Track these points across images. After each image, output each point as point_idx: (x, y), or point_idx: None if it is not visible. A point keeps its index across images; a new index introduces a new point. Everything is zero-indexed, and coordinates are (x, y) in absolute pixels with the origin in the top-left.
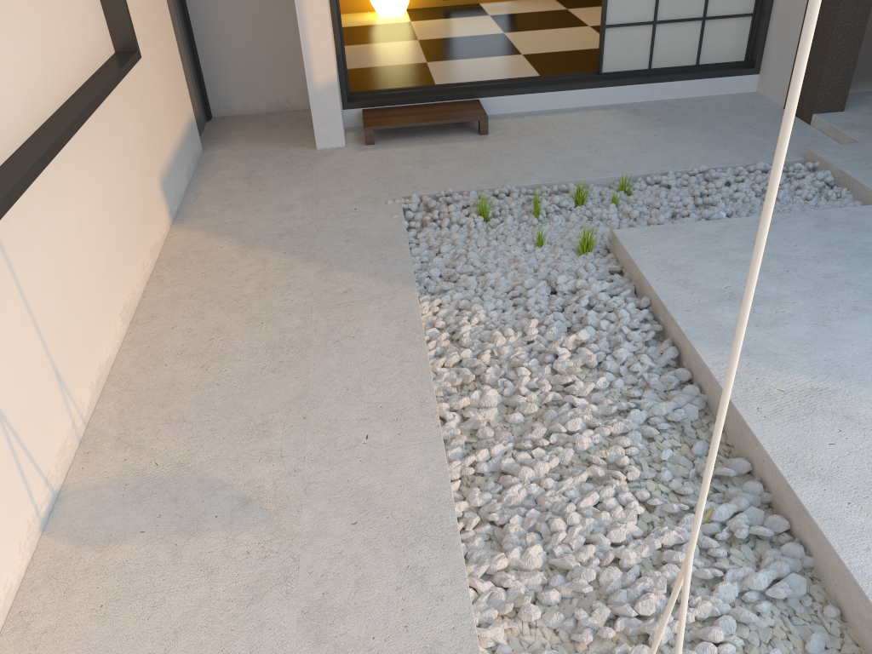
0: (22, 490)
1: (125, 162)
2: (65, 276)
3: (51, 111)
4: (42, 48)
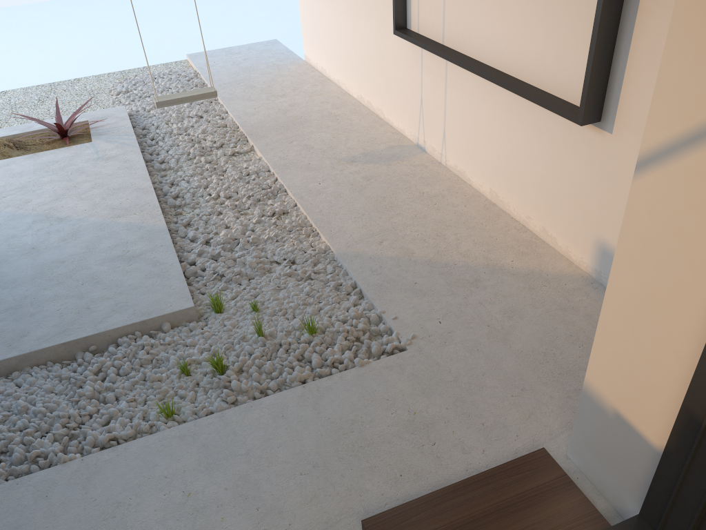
0: (417, 126)
1: (556, 168)
2: (467, 122)
3: (495, 66)
4: (507, 40)
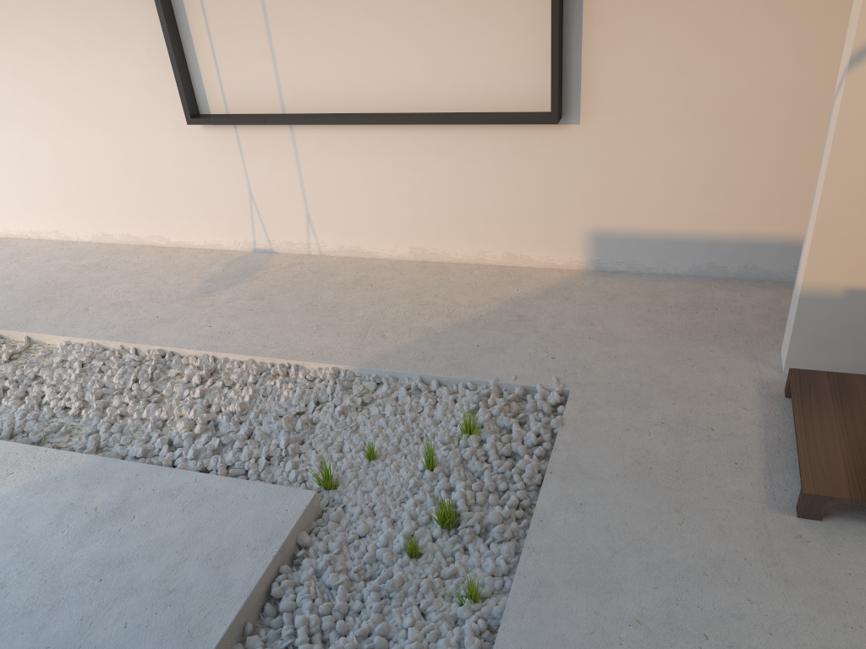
0: (249, 228)
1: (511, 185)
2: (350, 189)
3: (390, 111)
4: (404, 76)
